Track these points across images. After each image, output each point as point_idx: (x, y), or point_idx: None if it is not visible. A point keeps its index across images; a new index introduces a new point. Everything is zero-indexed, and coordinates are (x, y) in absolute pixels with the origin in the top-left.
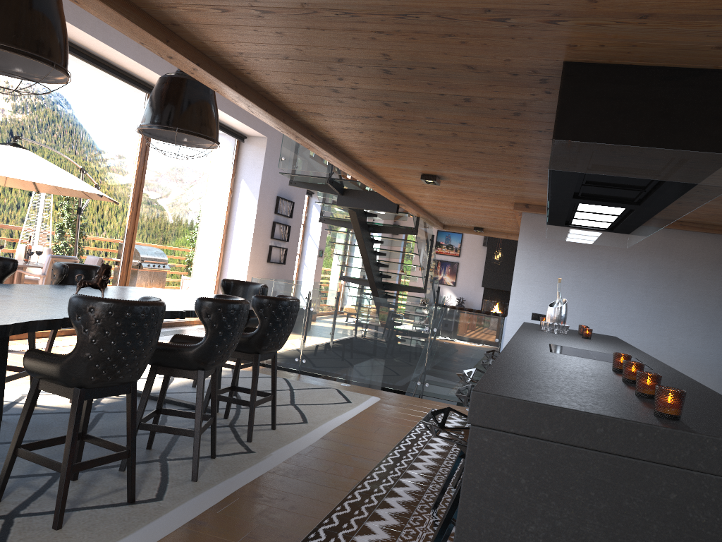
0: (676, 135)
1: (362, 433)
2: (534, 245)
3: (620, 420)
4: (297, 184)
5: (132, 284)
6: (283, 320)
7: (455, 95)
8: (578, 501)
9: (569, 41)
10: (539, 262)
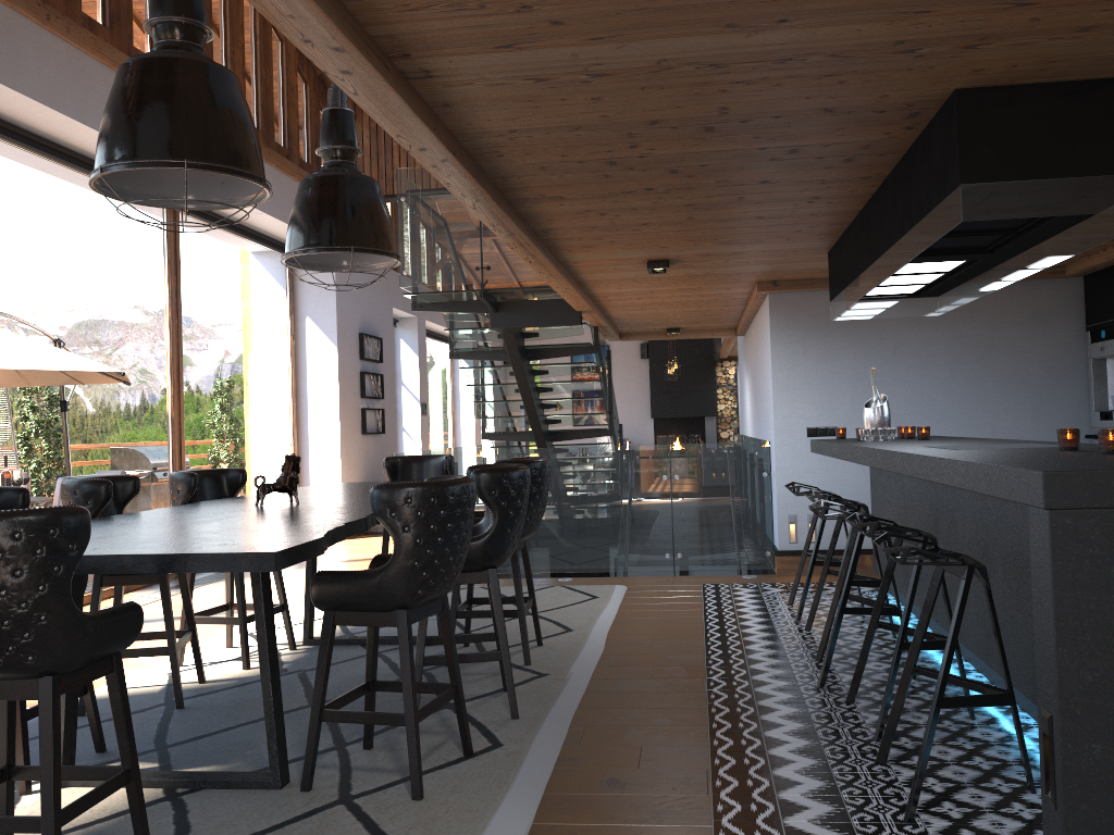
0: (1104, 159)
1: (648, 629)
2: (792, 336)
3: None
4: (424, 307)
5: None
6: (540, 488)
7: (780, 147)
8: None
9: (977, 66)
10: (803, 357)
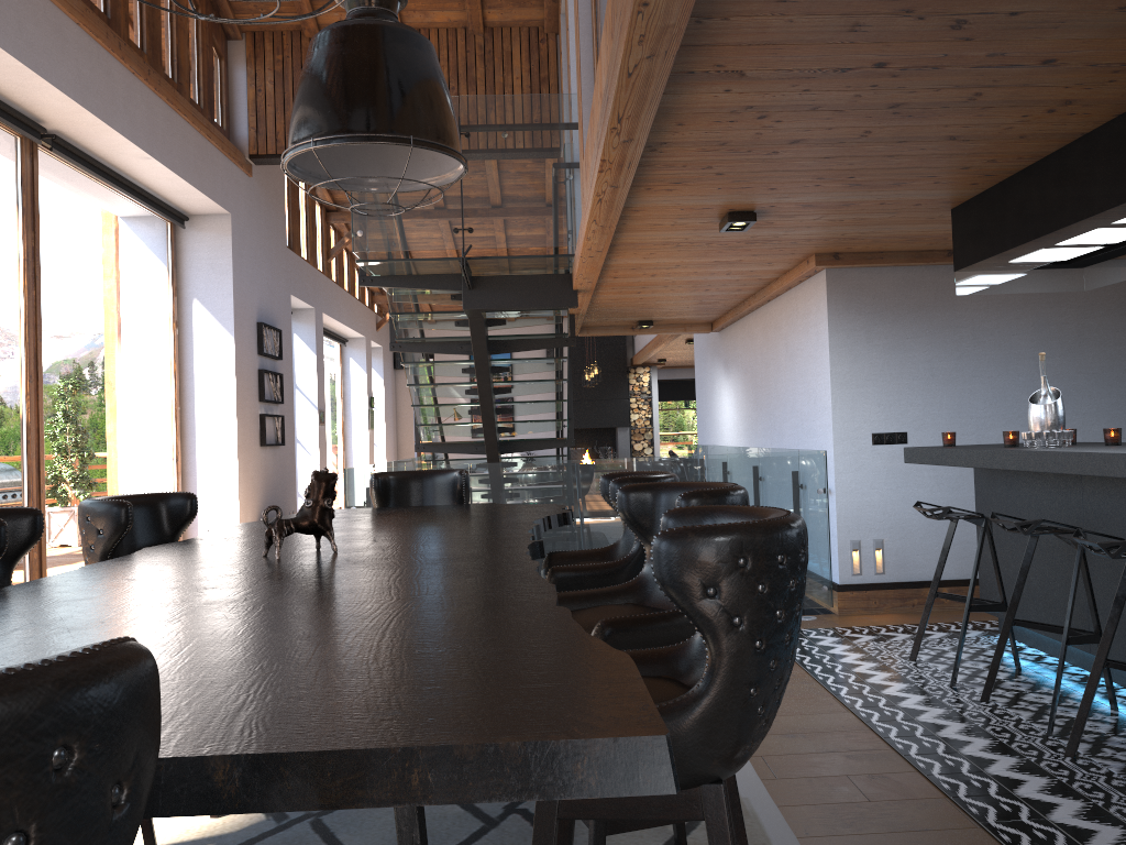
0: None
1: None
2: (854, 322)
3: None
4: (376, 281)
5: (49, 535)
6: None
7: None
8: None
9: None
10: (867, 347)
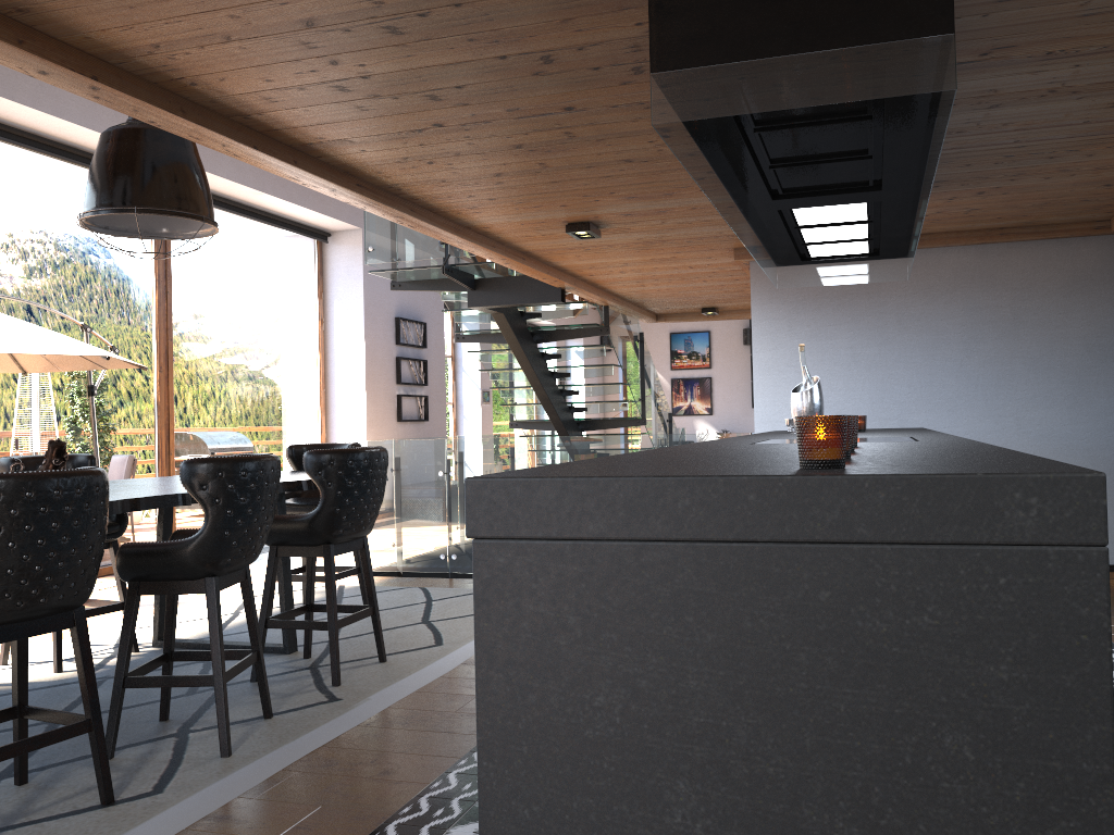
0: (848, 24)
1: None
2: (777, 311)
3: (715, 478)
4: (403, 286)
5: None
6: (360, 483)
7: (523, 54)
8: (668, 637)
9: None
10: (789, 335)
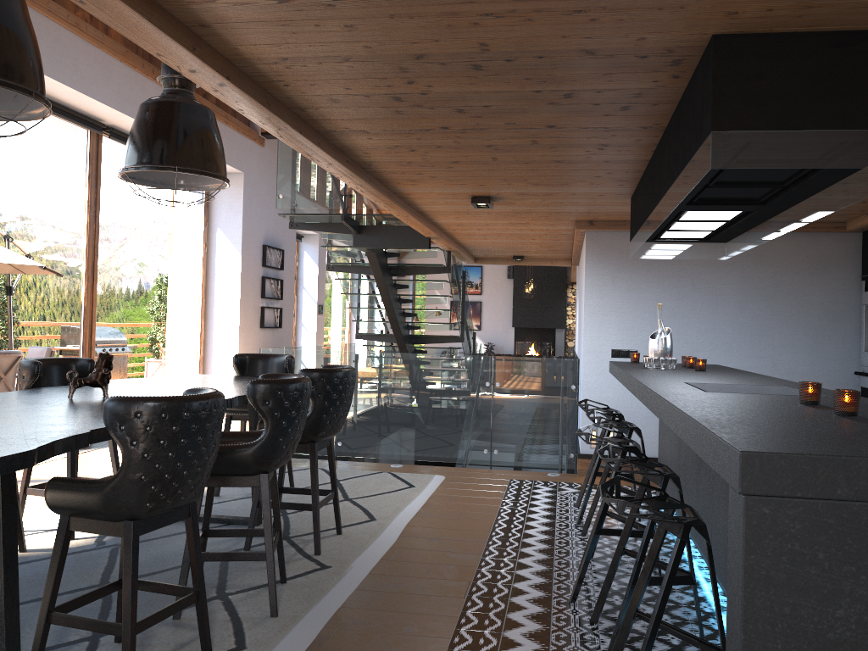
0: (859, 113)
1: (444, 522)
2: (604, 269)
3: None
4: (299, 226)
5: None
6: (341, 395)
7: (554, 91)
8: None
9: (730, 8)
10: (612, 288)
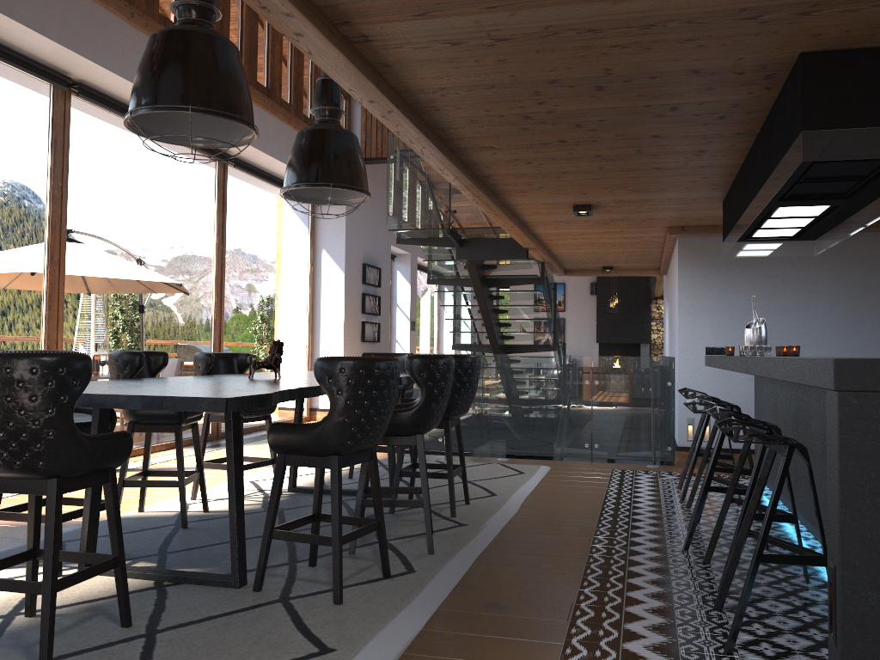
0: None
1: (558, 498)
2: (696, 272)
3: None
4: (406, 241)
5: None
6: (470, 378)
7: (662, 105)
8: None
9: (815, 31)
10: (704, 289)
